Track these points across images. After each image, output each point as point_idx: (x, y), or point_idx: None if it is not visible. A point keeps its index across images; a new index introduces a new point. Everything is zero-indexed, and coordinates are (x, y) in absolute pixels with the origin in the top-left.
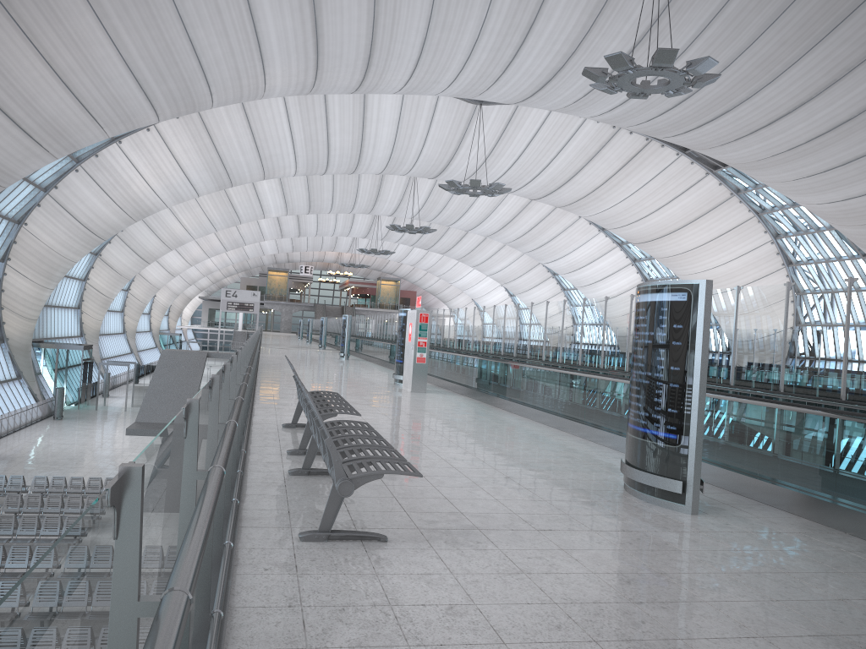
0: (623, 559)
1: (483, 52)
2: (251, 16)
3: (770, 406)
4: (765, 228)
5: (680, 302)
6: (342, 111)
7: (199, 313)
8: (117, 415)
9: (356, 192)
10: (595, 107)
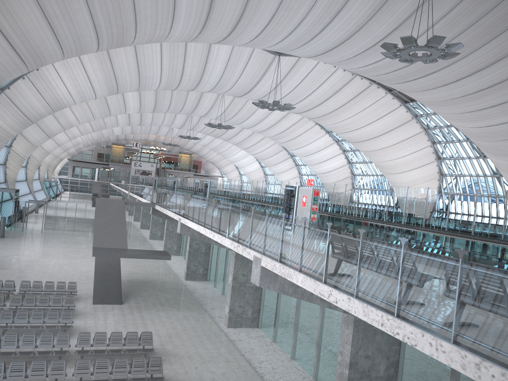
0: None
1: (304, 26)
2: None
3: None
4: (428, 138)
5: None
6: (195, 52)
7: (63, 168)
8: (38, 235)
9: (185, 101)
10: (357, 63)
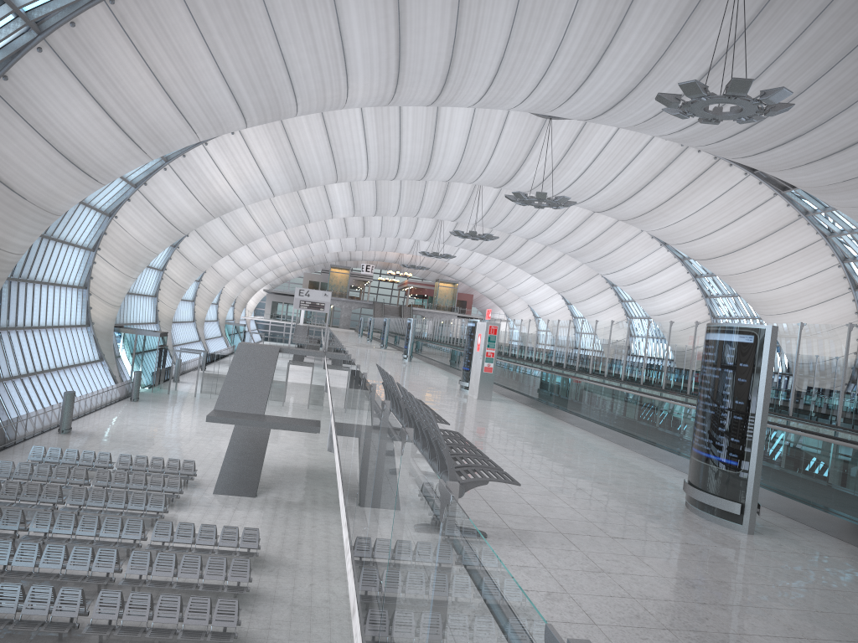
0: (688, 568)
1: (557, 72)
2: (340, 34)
3: (826, 441)
4: (833, 251)
5: (747, 343)
6: (416, 120)
7: (262, 305)
8: (187, 400)
9: (422, 197)
10: (665, 127)
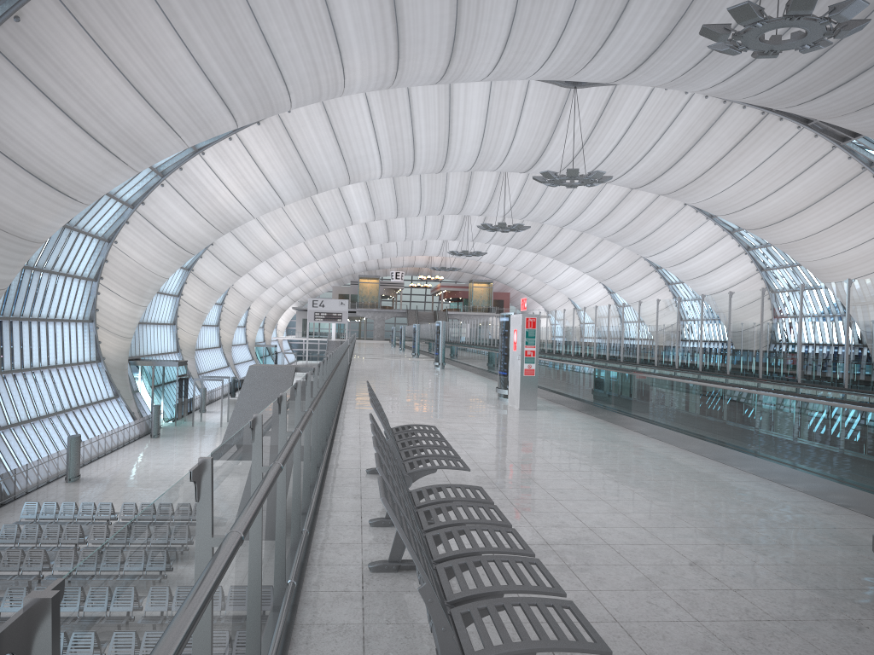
0: None
1: (579, 24)
2: (325, 3)
3: None
4: None
5: None
6: (427, 105)
7: (293, 324)
8: (212, 431)
9: (444, 192)
10: (707, 78)
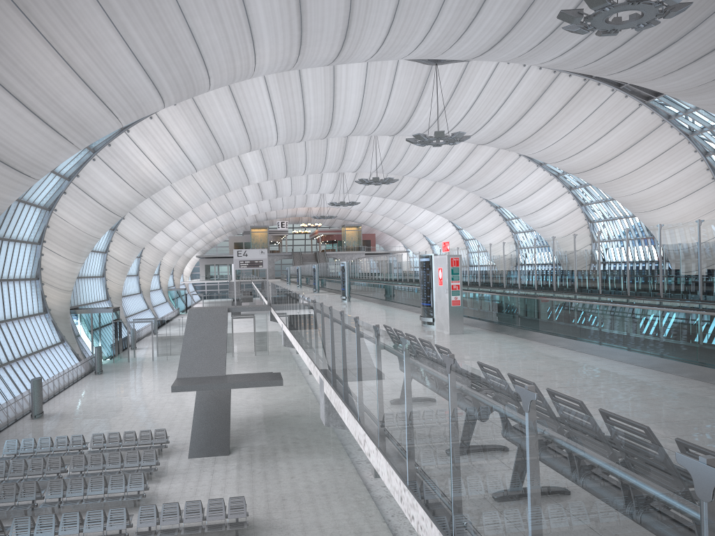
0: None
1: (449, 13)
2: (242, 0)
3: None
4: (695, 148)
5: None
6: (315, 83)
7: (196, 270)
8: (146, 365)
9: (325, 154)
10: (548, 53)
